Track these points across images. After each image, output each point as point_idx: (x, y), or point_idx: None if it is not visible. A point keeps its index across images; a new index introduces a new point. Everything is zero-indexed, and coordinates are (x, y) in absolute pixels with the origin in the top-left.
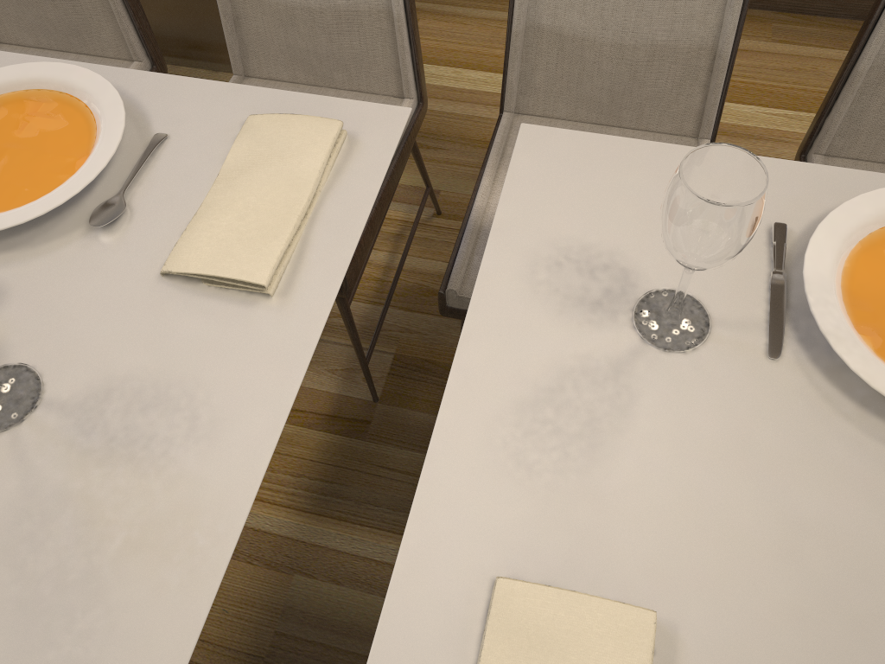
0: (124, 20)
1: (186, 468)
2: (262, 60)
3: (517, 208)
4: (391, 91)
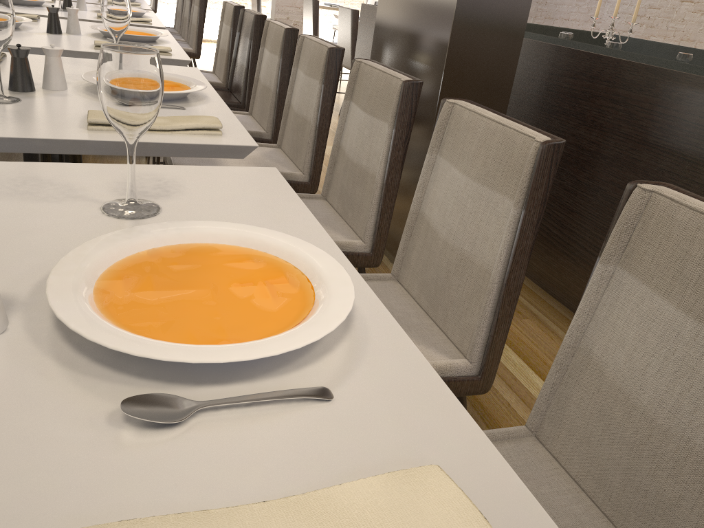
0: (308, 148)
1: None
2: (333, 192)
3: (199, 169)
4: (362, 235)
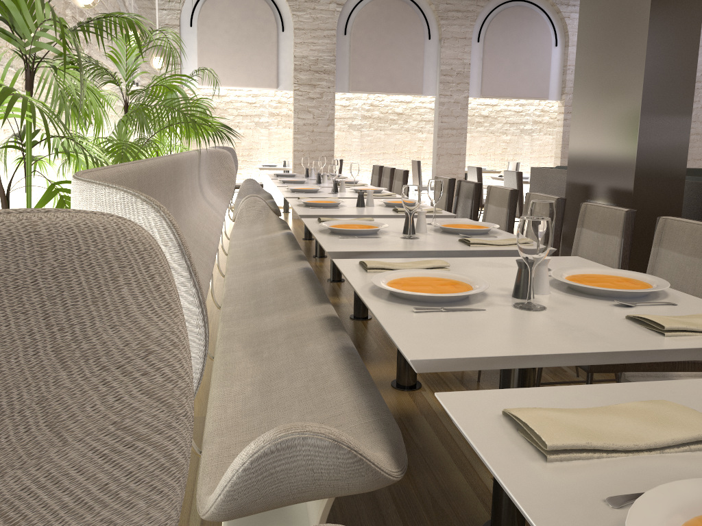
0: None
1: (418, 246)
2: None
3: None
4: None
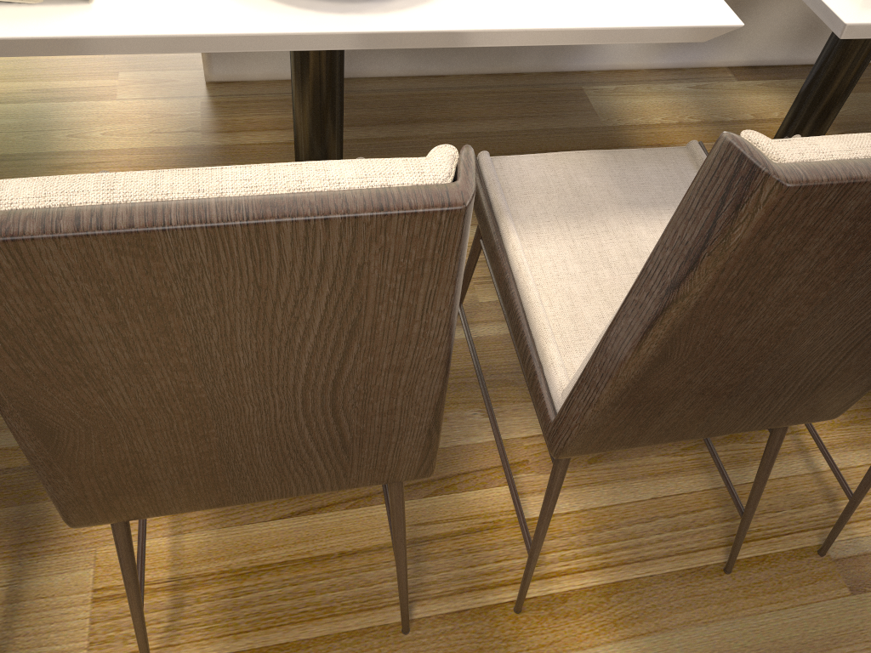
0: None
1: None
2: None
3: None
4: None
